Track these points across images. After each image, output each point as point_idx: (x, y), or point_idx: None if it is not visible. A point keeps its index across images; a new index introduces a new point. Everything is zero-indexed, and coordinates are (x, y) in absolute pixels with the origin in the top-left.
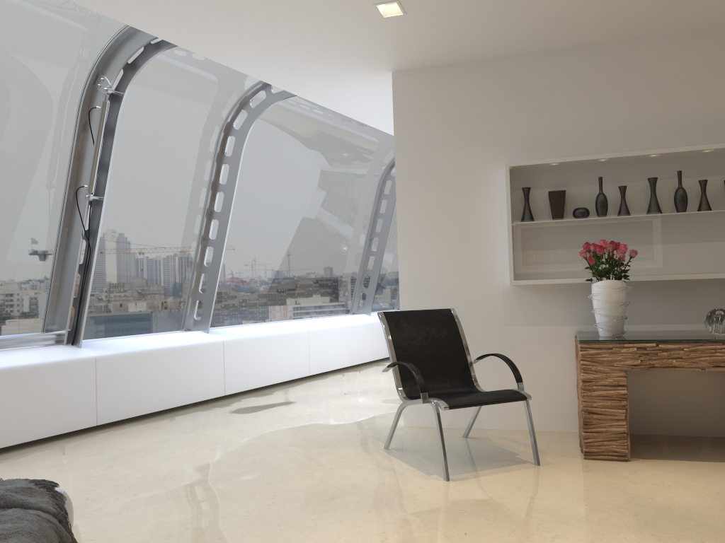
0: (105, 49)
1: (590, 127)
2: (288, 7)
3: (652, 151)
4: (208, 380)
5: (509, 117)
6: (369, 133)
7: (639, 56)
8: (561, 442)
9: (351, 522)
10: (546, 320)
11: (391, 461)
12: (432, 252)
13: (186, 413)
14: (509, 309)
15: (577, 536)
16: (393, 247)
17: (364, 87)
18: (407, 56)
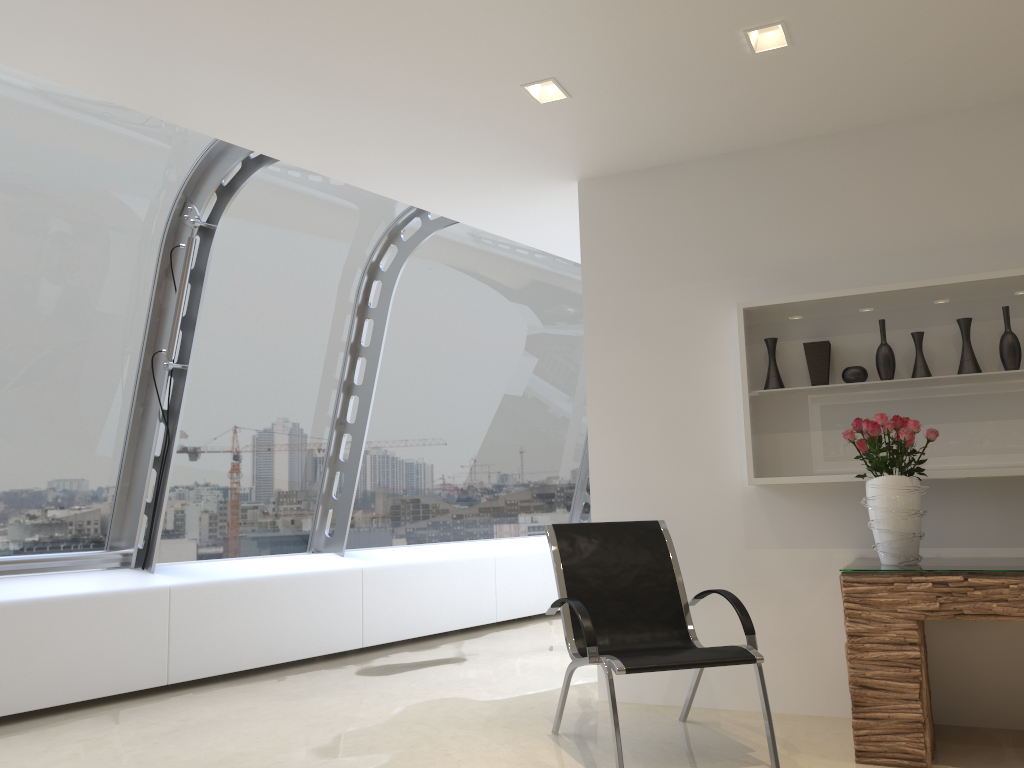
0: (193, 169)
1: (866, 247)
2: (404, 96)
3: (959, 278)
4: (337, 623)
5: (744, 237)
6: None
7: (936, 140)
8: (831, 734)
9: None
10: (810, 540)
11: (552, 753)
12: (636, 436)
13: (300, 672)
14: (752, 522)
15: None
16: None
17: (545, 205)
18: (592, 157)
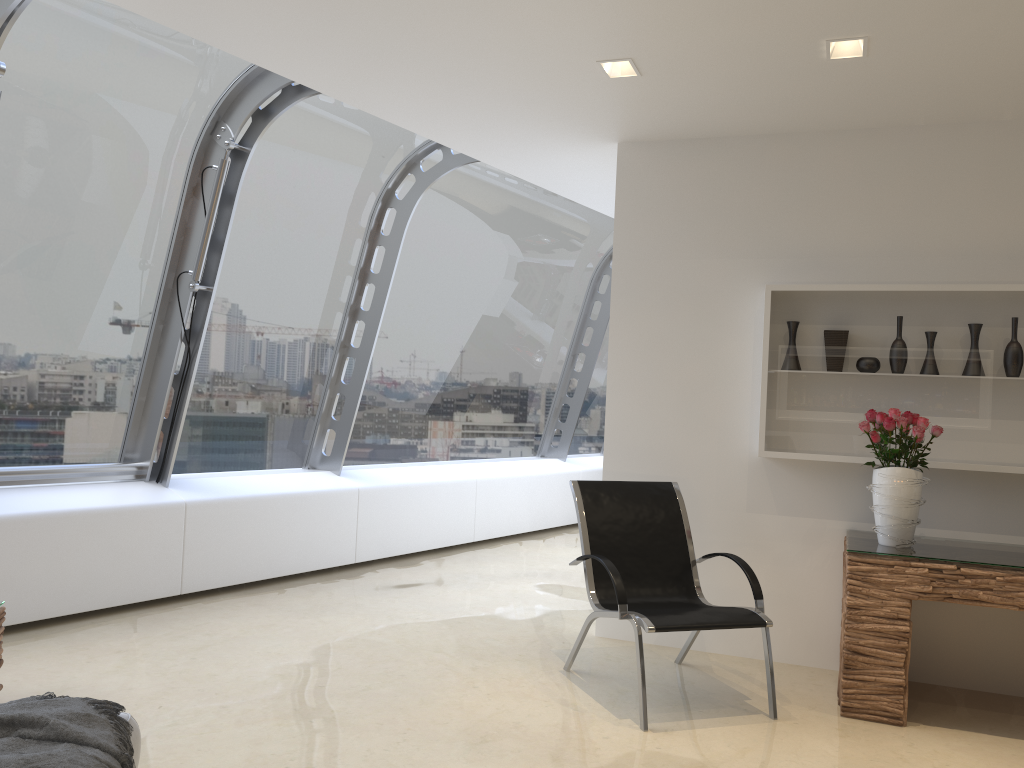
0: (230, 89)
1: (892, 243)
2: (479, 58)
3: (977, 287)
4: (334, 540)
5: (777, 220)
6: (584, 210)
7: (971, 149)
8: (812, 685)
9: None
10: (807, 510)
11: (570, 691)
12: (653, 398)
13: (301, 586)
14: (755, 489)
15: None
16: (605, 366)
17: (578, 158)
18: (640, 125)
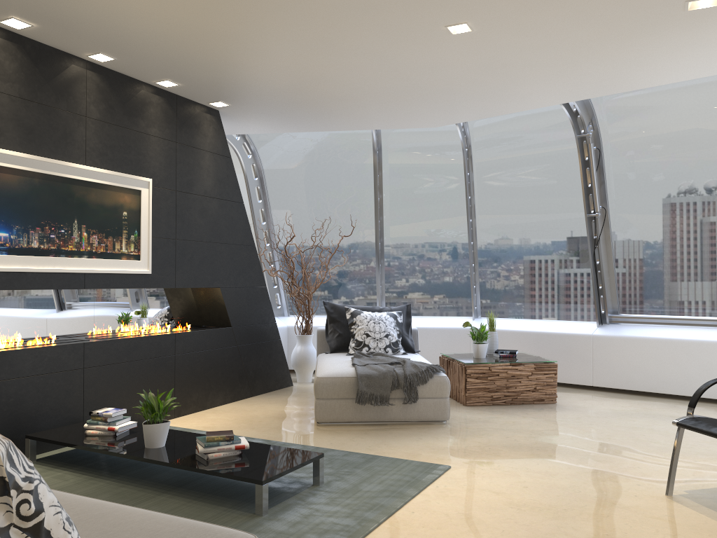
0: None
1: None
2: (658, 43)
3: None
4: None
5: None
6: None
7: None
8: None
9: (545, 463)
10: None
11: None
12: None
13: None
14: None
15: (522, 516)
16: None
17: None
18: None
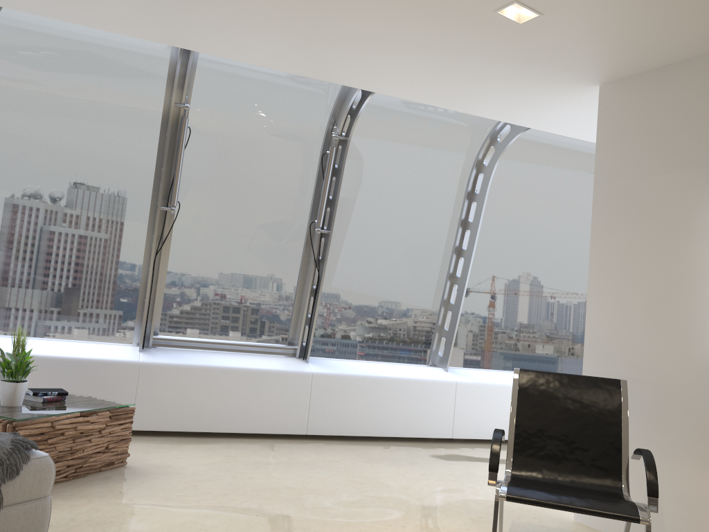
0: (336, 101)
1: None
2: (413, 33)
3: None
4: (433, 418)
5: None
6: None
7: None
8: None
9: None
10: None
11: None
12: (625, 304)
13: (396, 445)
14: None
15: None
16: None
17: (584, 107)
18: (598, 63)
